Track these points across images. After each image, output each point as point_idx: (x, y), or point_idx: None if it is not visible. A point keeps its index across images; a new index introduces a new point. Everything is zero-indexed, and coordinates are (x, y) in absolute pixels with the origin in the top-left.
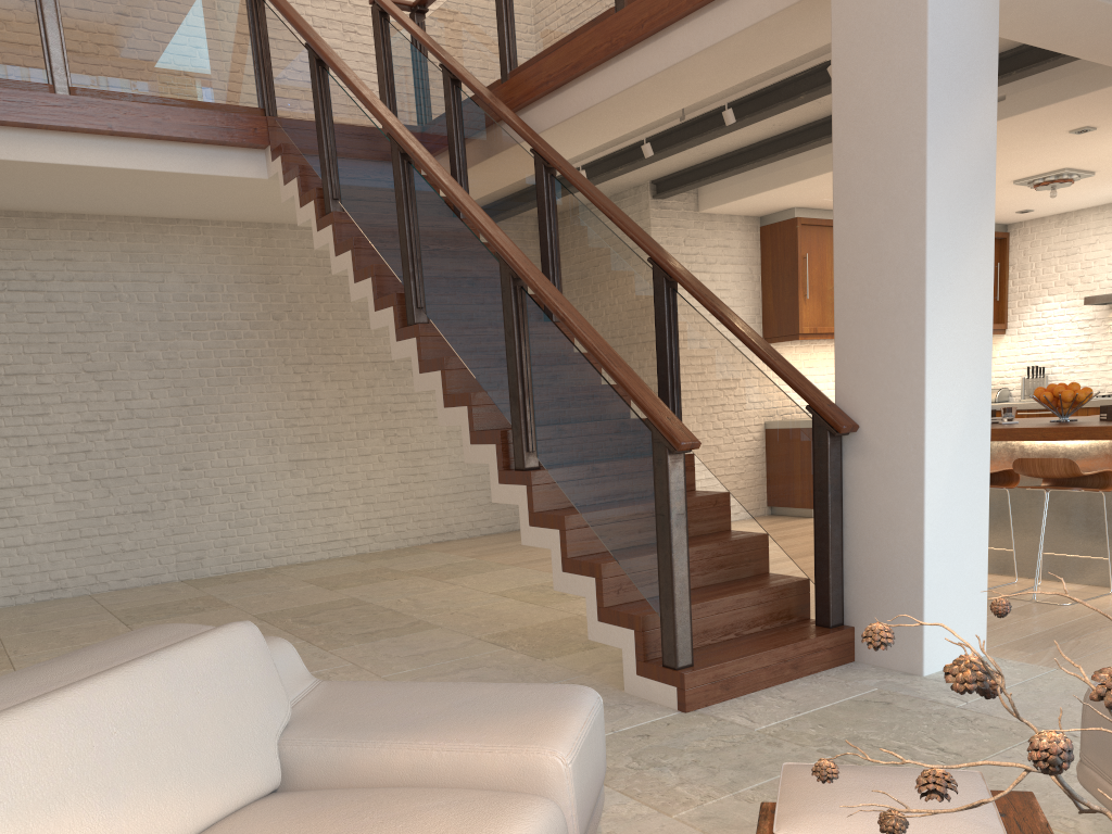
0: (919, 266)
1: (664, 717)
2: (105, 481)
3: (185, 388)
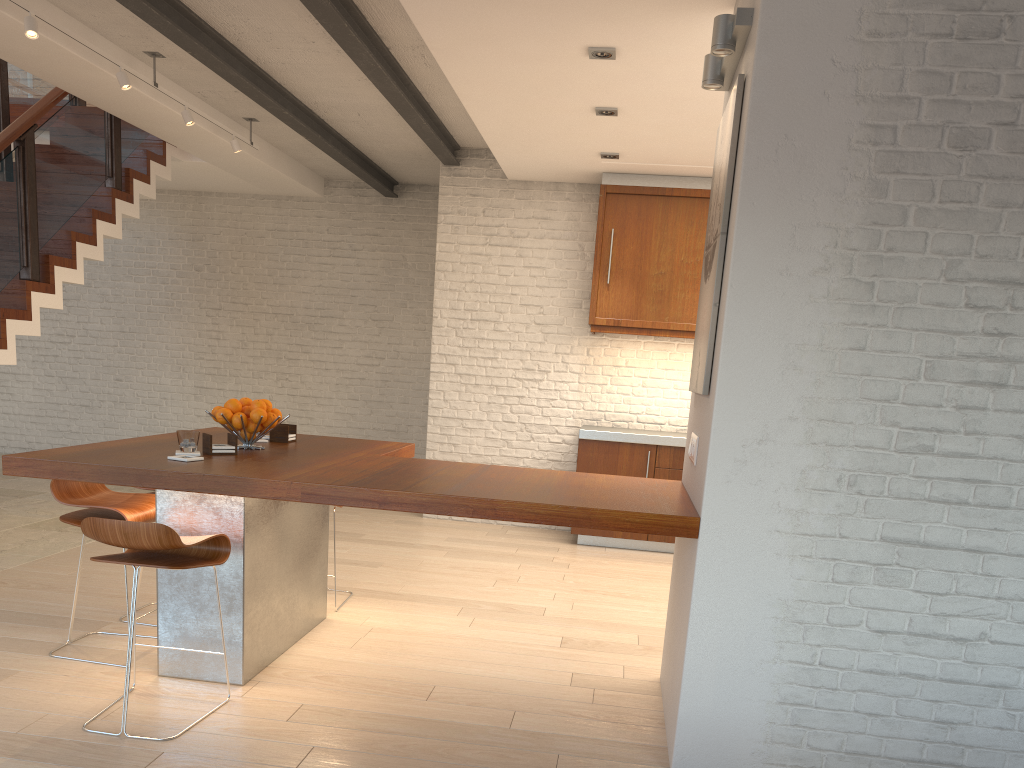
0: None
1: None
2: (65, 379)
3: (124, 318)
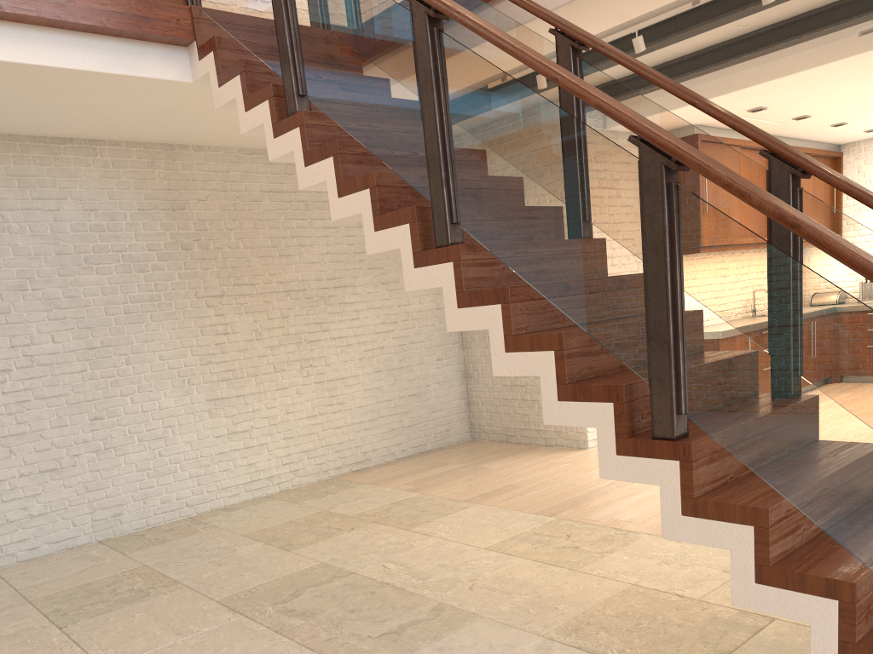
0: None
1: None
2: (5, 440)
3: (90, 328)
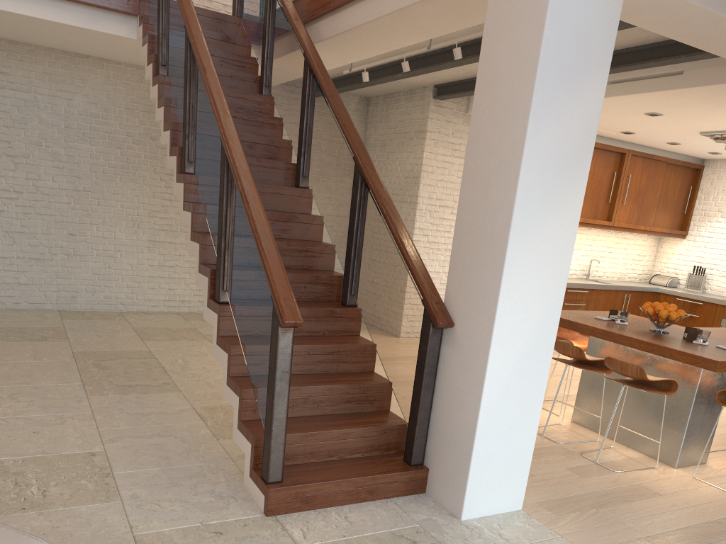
0: (508, 214)
1: (248, 517)
2: (12, 234)
3: (78, 178)
